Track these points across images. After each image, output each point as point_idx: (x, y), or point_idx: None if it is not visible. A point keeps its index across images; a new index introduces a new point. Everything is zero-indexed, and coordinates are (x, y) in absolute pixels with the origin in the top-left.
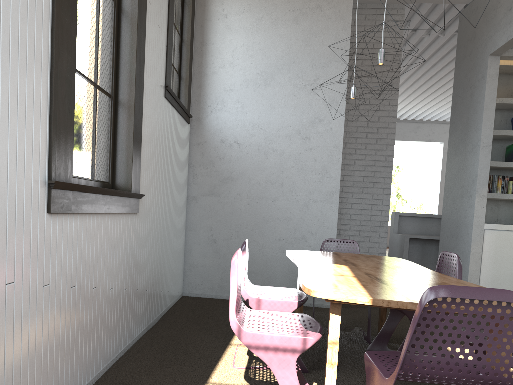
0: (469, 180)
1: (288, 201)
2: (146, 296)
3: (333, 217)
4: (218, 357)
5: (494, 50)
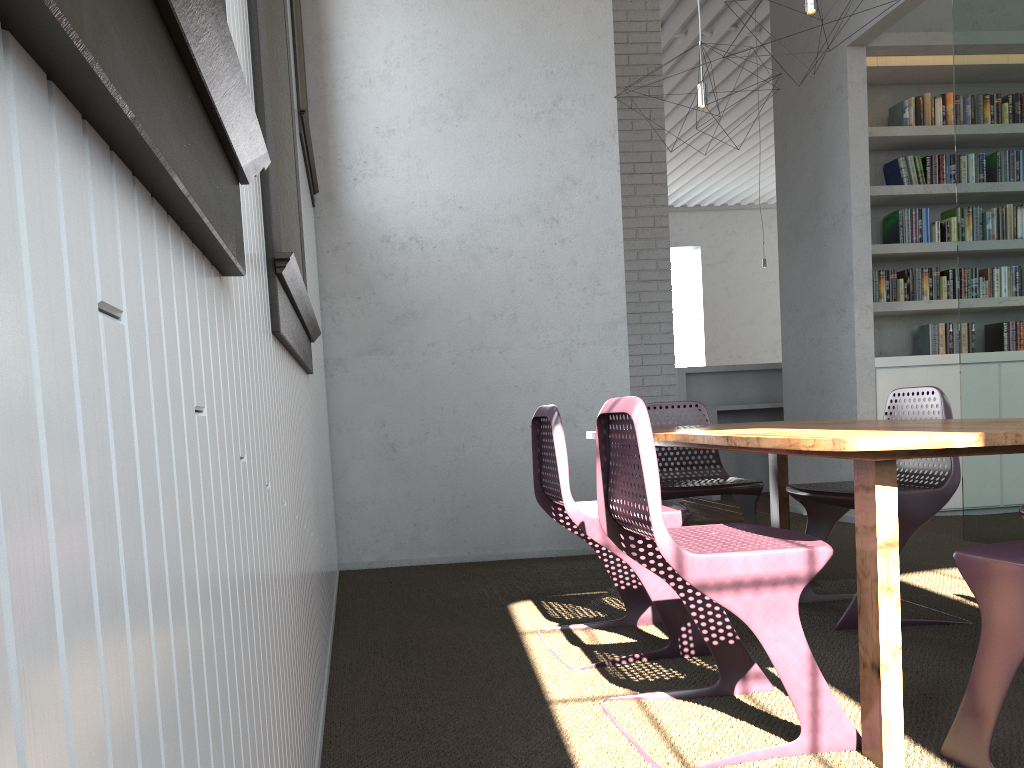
0: (834, 282)
1: (531, 350)
2: (326, 562)
3: (621, 371)
4: (522, 658)
5: (858, 35)
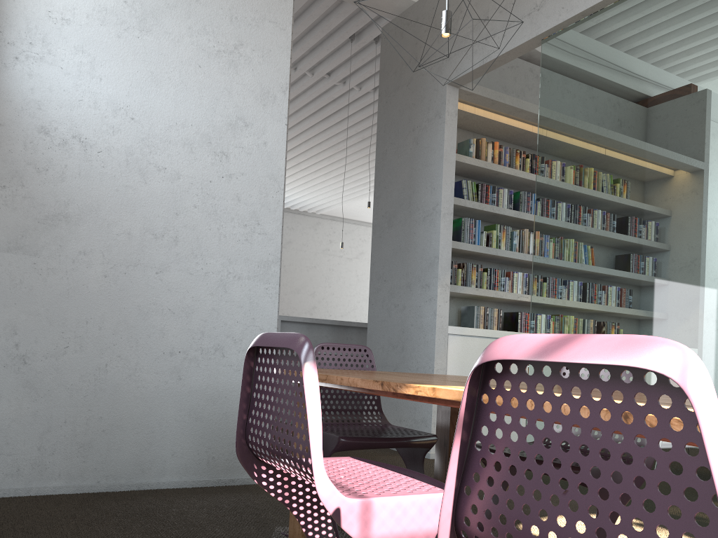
0: (421, 262)
1: (189, 275)
2: None
3: (270, 309)
4: None
5: (458, 77)
